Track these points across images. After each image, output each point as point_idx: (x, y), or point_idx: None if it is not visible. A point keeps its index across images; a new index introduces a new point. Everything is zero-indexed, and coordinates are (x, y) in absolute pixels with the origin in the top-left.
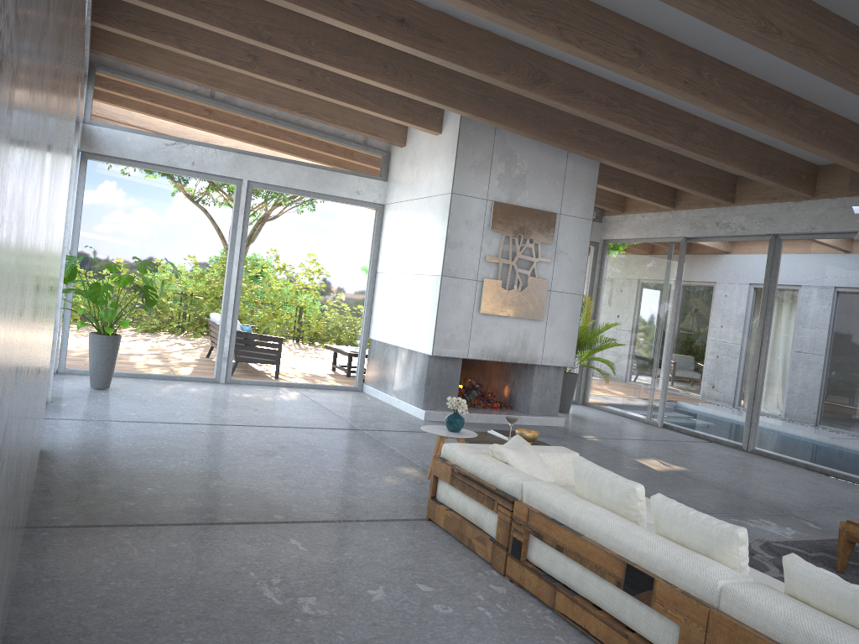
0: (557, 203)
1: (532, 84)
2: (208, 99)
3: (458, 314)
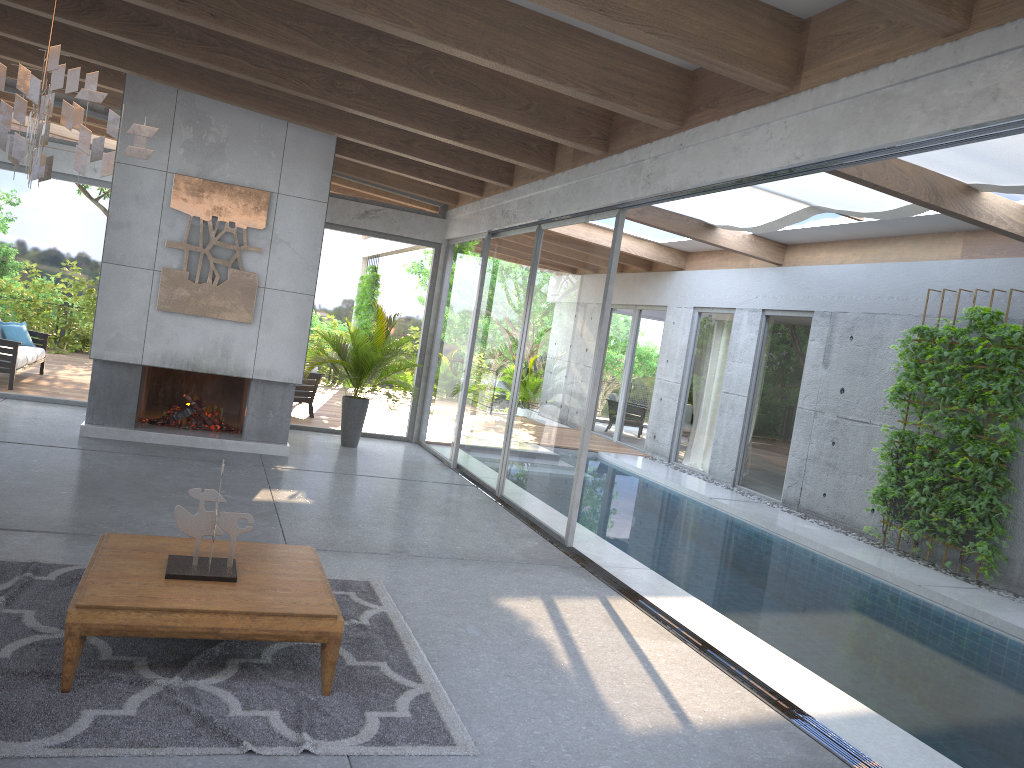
0: (273, 180)
1: (79, 13)
2: None
3: (127, 309)
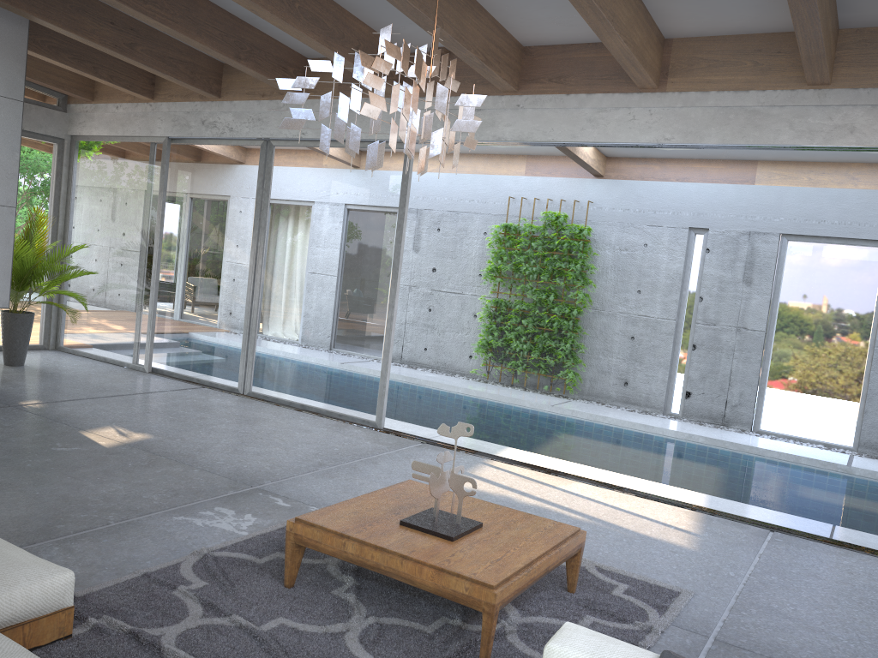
0: None
1: None
2: None
3: None
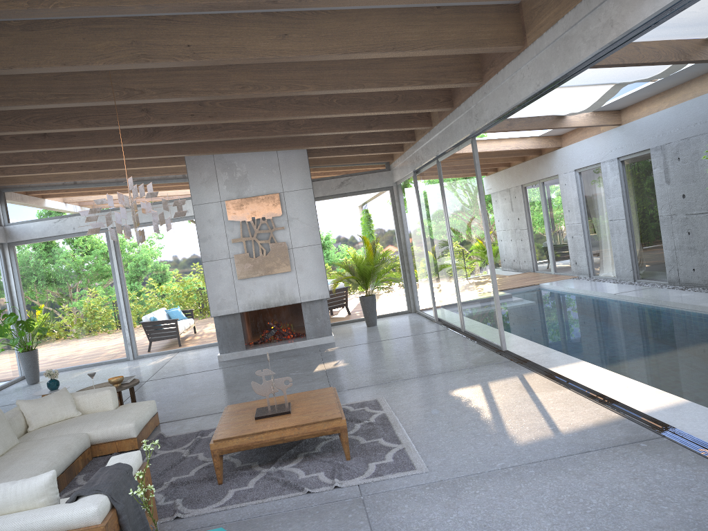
0: (278, 185)
1: (148, 137)
2: (72, 185)
3: (222, 284)
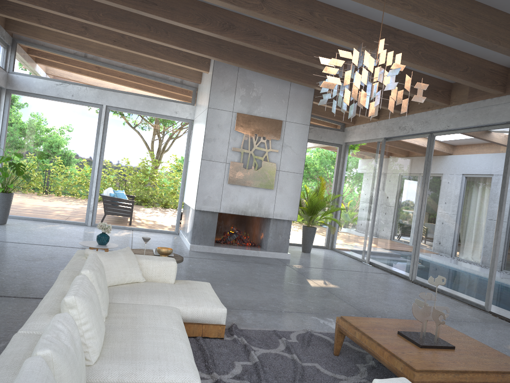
0: (283, 114)
1: (222, 30)
2: (82, 58)
3: (213, 183)
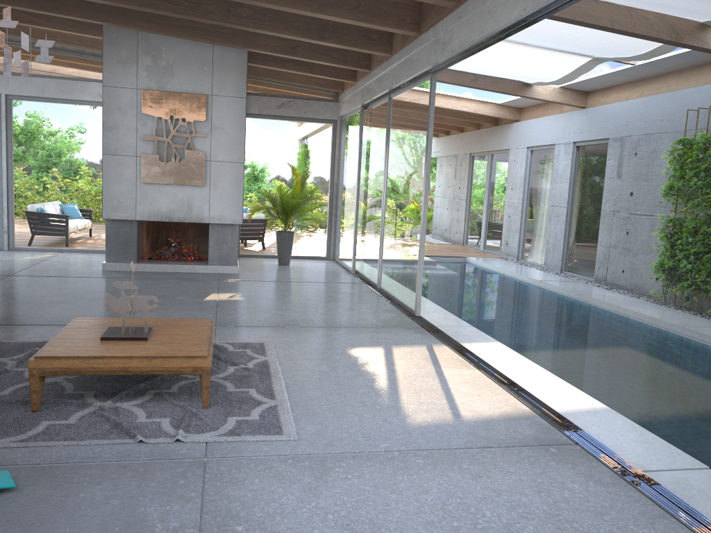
0: (208, 86)
1: None
2: None
3: (122, 184)
